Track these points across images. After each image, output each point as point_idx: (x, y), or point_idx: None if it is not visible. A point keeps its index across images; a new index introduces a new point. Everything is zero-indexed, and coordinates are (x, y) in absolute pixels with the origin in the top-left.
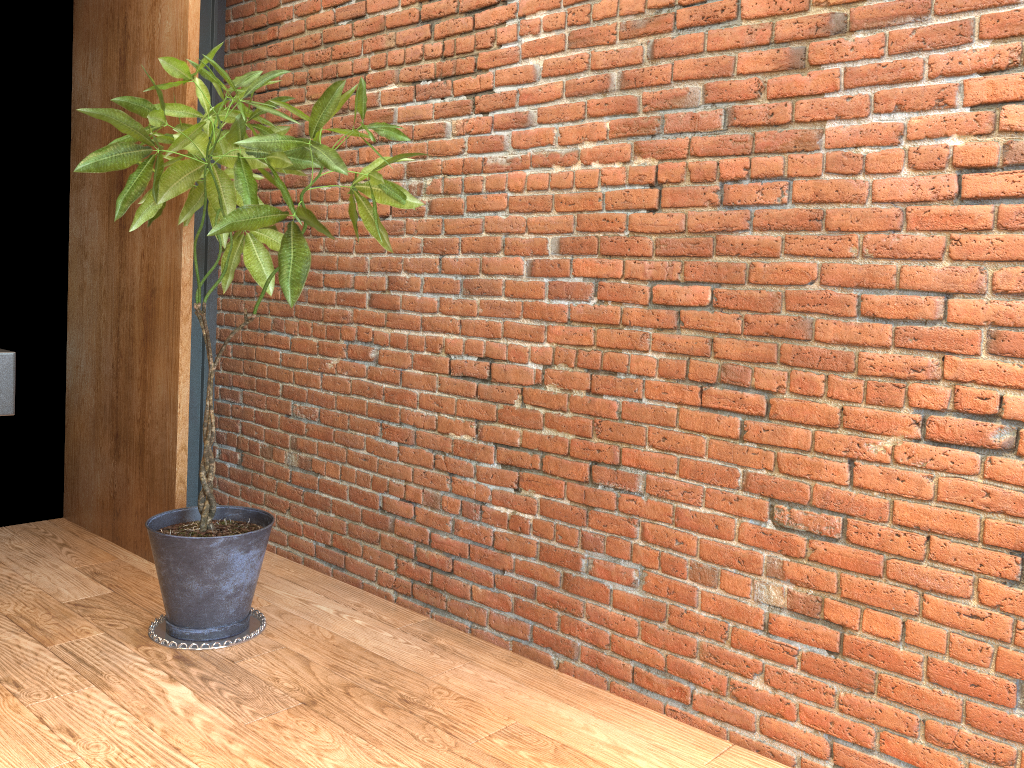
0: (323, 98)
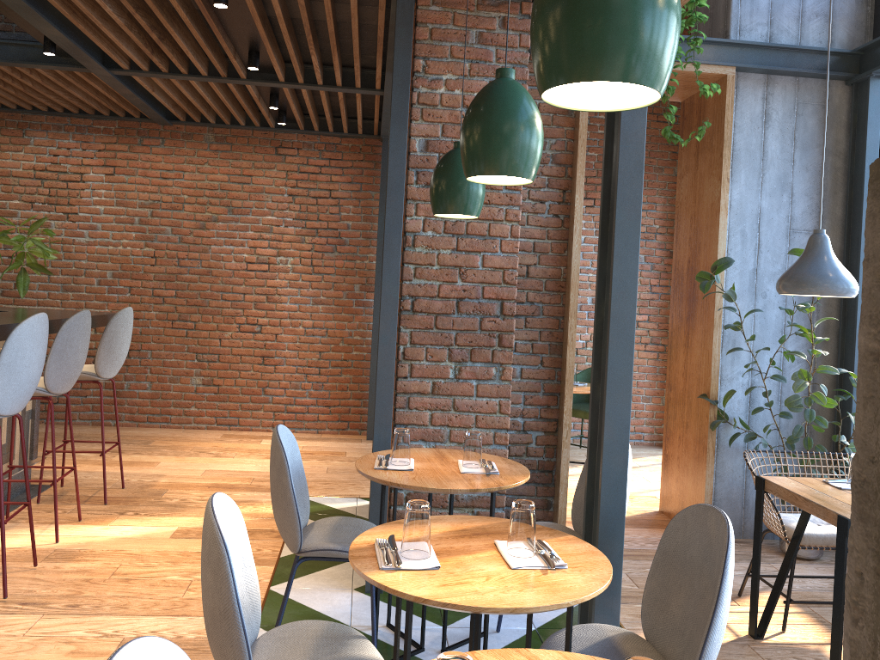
0: (37, 222)
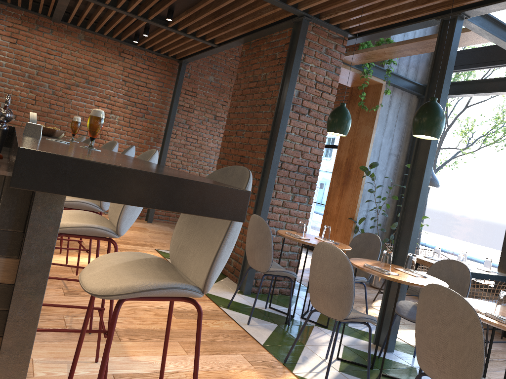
0: None
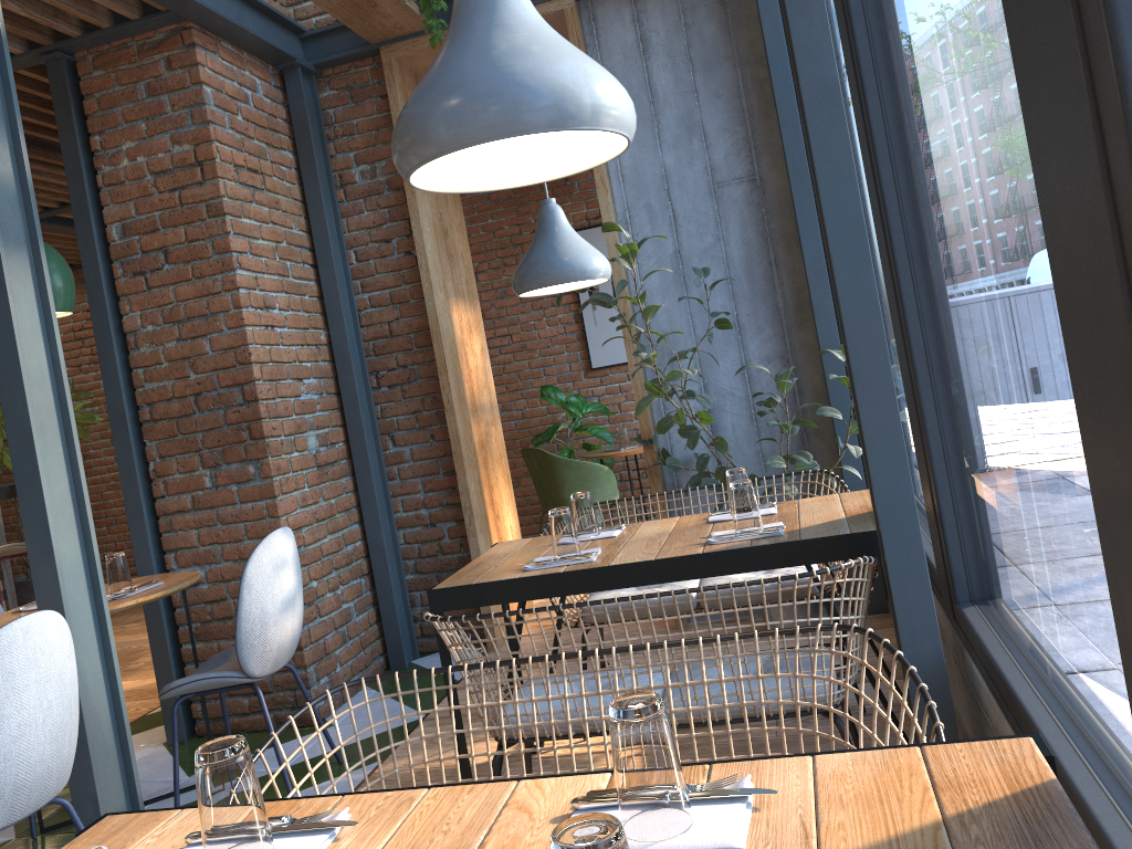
0: None
